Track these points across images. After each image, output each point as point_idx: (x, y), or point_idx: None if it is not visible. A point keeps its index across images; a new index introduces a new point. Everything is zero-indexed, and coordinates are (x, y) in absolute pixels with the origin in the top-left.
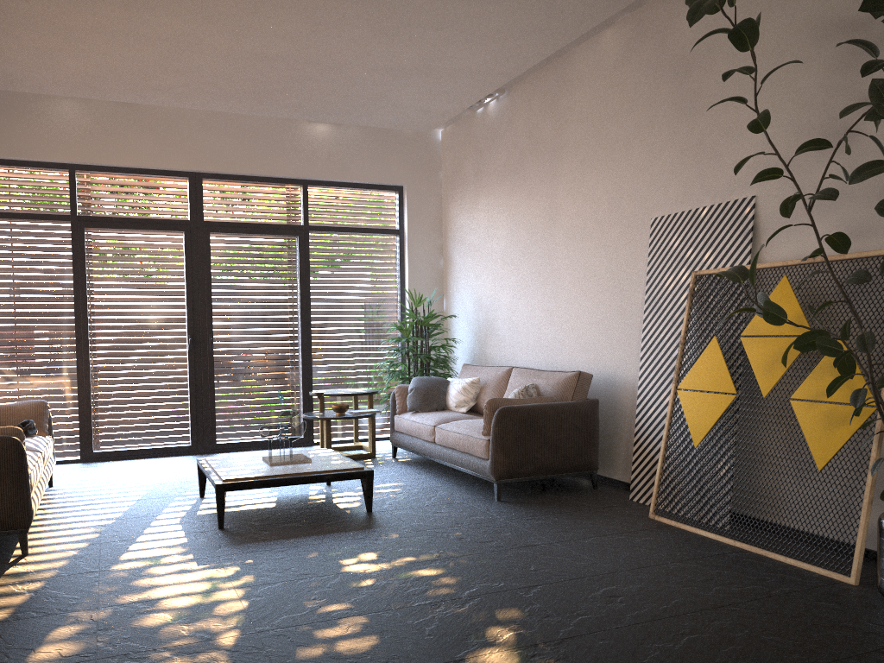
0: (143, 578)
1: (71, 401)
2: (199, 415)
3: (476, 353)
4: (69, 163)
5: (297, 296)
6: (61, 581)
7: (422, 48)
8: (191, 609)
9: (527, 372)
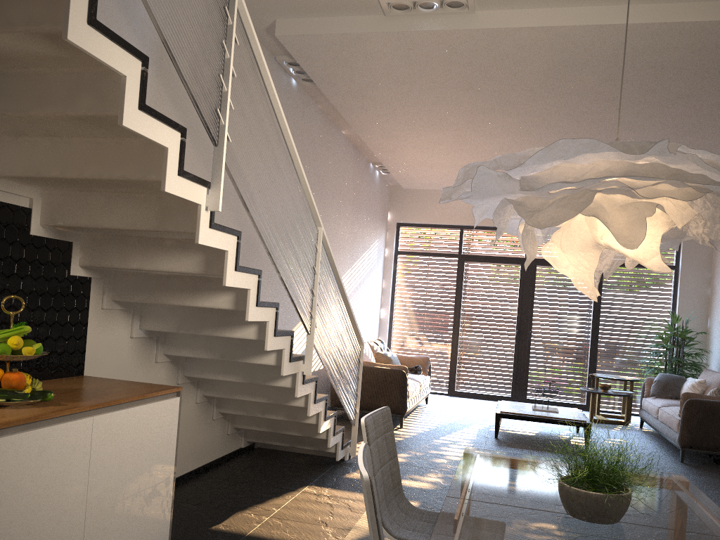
0: (444, 447)
1: (446, 359)
2: (517, 378)
3: None
4: (460, 225)
5: (591, 308)
6: (410, 440)
7: None
8: (456, 461)
9: None
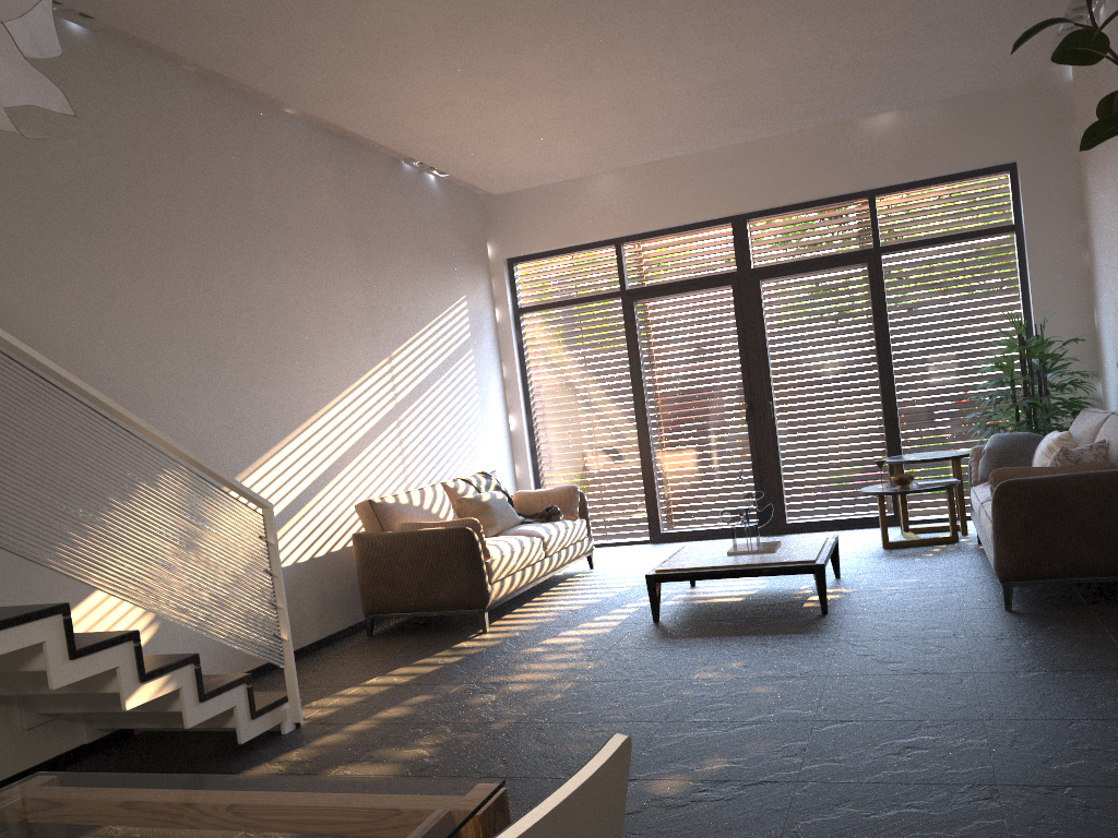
0: (526, 663)
1: (638, 481)
2: (765, 491)
3: None
4: (614, 238)
5: (874, 338)
6: (474, 658)
7: (894, 7)
8: (517, 694)
9: (1114, 422)
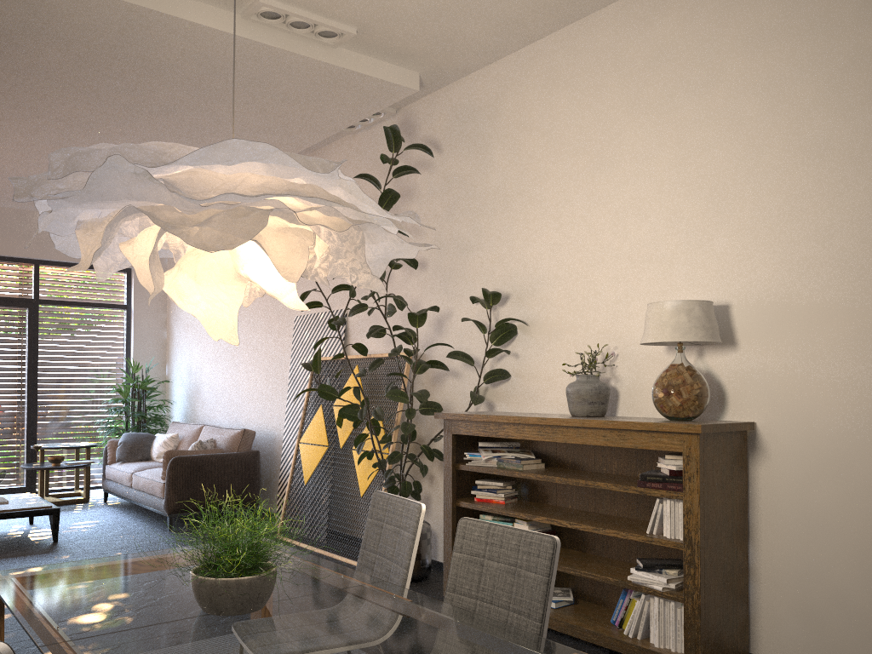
0: None
1: None
2: None
3: (188, 412)
4: None
5: (25, 360)
6: None
7: None
8: None
9: (212, 429)
